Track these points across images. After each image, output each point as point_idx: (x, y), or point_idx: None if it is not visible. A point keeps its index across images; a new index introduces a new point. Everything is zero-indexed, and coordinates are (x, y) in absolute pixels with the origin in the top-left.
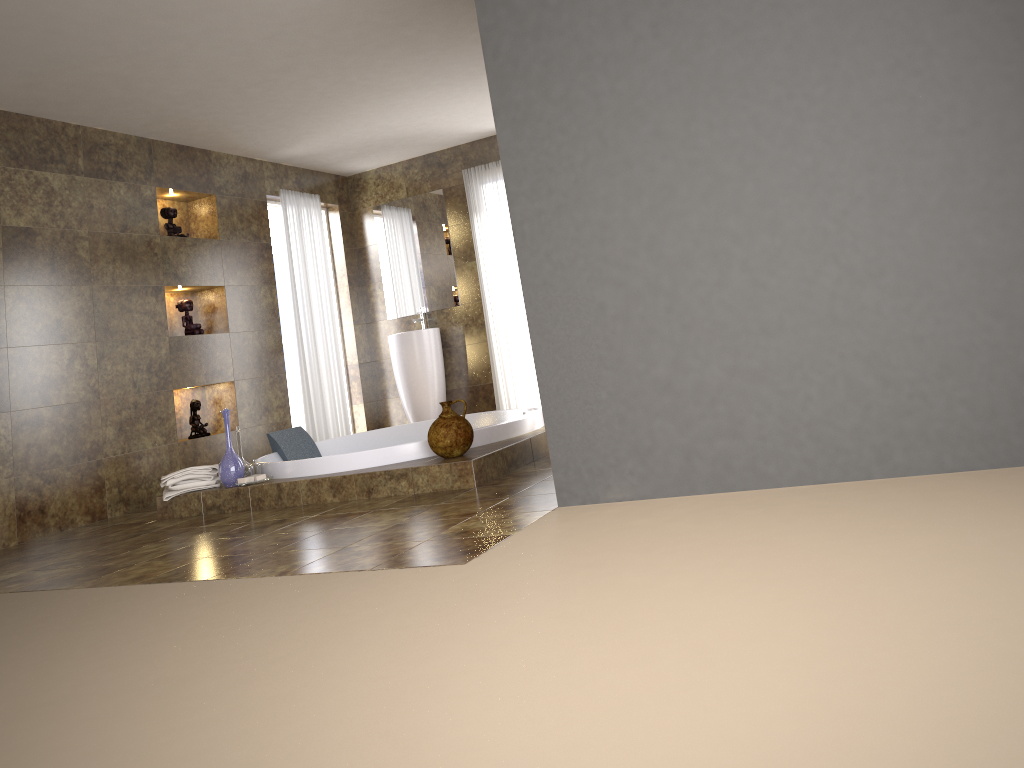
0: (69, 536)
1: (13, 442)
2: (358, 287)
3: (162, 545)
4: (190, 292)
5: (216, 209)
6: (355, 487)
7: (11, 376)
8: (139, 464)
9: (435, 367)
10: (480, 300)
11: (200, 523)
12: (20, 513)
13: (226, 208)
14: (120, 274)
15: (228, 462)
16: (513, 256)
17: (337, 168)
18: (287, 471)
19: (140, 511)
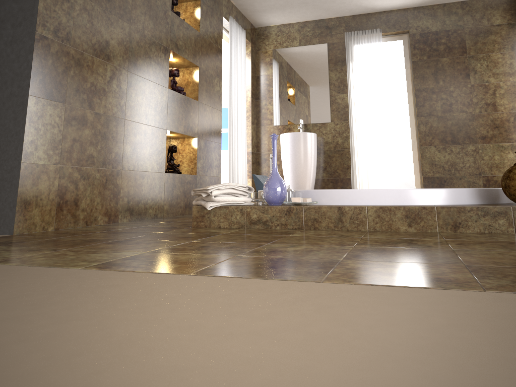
0: (108, 229)
1: (63, 133)
2: (254, 101)
3: (295, 245)
4: (171, 67)
5: (200, 10)
6: (437, 219)
7: (70, 73)
8: (142, 182)
9: (314, 160)
10: (347, 120)
11: (270, 233)
12: (59, 201)
13: (204, 13)
14: (147, 26)
15: (277, 182)
16: (377, 93)
17: (257, 17)
18: (332, 198)
19: (143, 221)
